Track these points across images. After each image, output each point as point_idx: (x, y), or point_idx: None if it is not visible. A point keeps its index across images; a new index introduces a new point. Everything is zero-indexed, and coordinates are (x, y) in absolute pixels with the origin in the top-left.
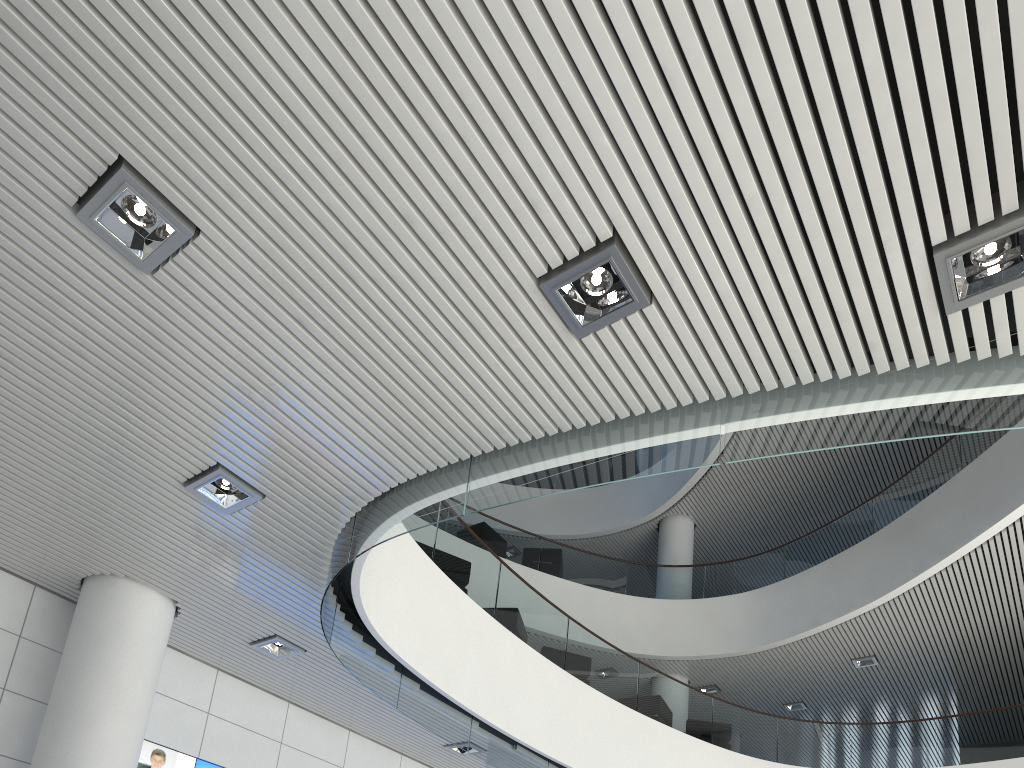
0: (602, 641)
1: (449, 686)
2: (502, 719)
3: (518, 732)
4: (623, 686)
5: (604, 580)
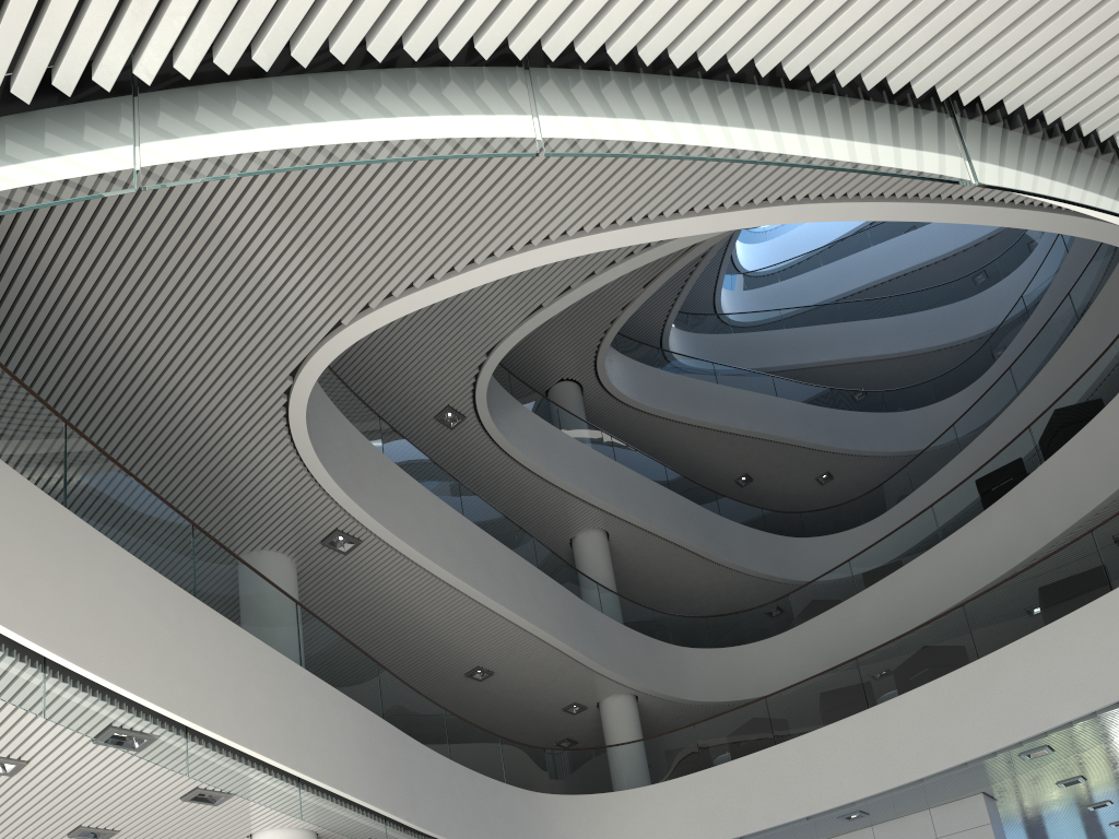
0: (905, 635)
1: (743, 829)
2: (805, 808)
3: (827, 804)
4: (950, 650)
5: (1109, 387)
